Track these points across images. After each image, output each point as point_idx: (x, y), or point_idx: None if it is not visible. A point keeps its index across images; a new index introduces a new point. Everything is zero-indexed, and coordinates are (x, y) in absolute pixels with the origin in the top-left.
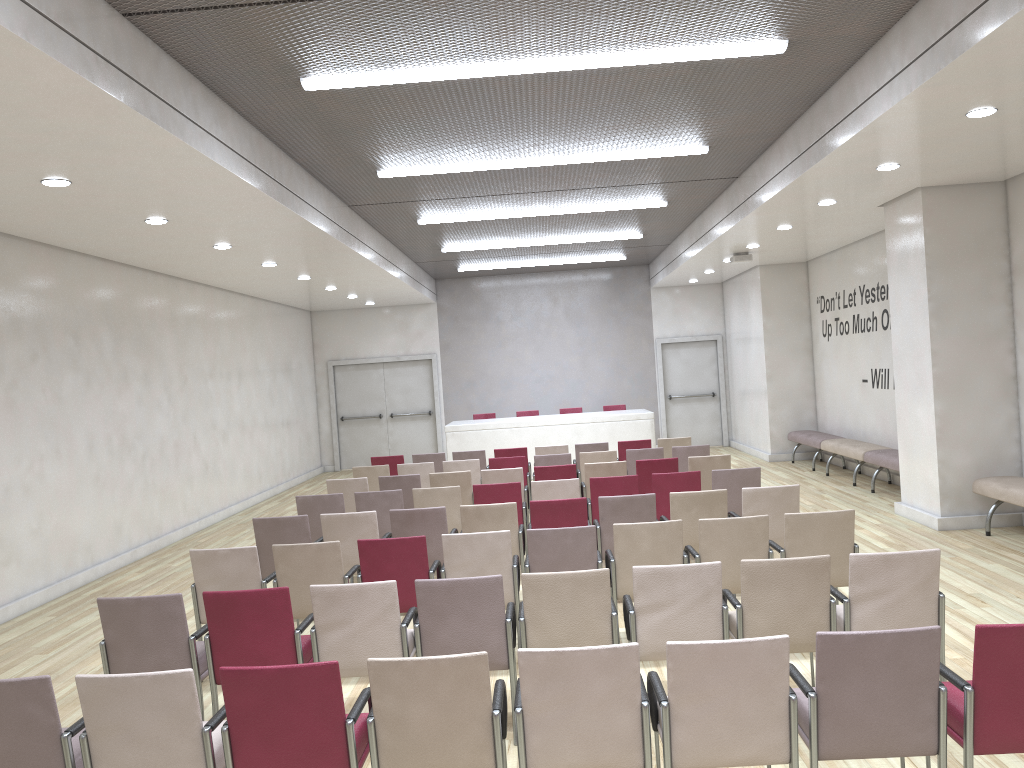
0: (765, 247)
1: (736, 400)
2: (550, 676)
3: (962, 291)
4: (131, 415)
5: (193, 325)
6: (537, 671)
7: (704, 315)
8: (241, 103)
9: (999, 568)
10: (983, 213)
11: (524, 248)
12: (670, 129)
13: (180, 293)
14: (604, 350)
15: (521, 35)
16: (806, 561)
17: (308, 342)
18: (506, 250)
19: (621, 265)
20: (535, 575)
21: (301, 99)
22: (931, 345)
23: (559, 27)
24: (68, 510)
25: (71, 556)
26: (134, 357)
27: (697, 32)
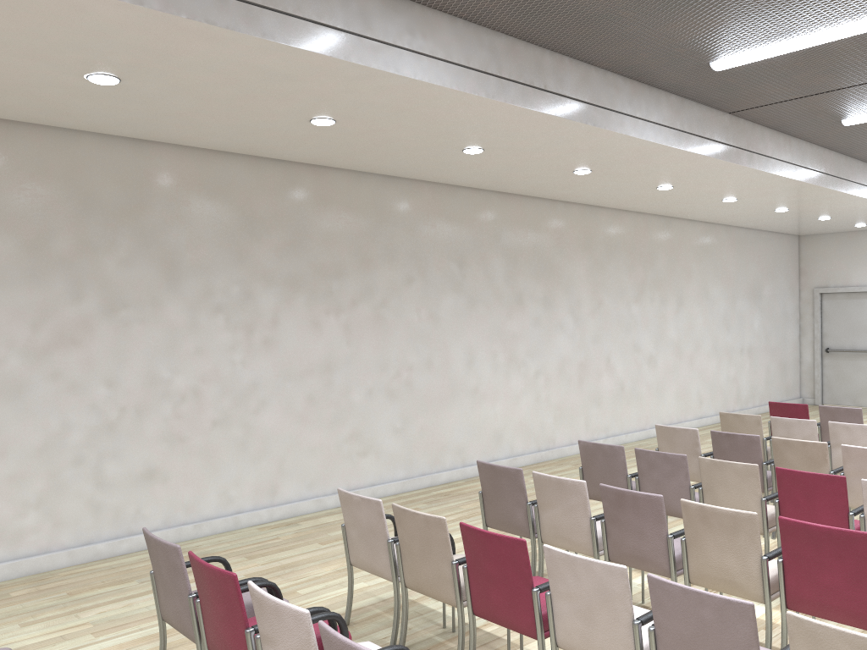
0: None
1: None
2: None
3: None
4: (523, 335)
5: (615, 251)
6: None
7: None
8: (451, 6)
9: None
10: None
11: None
12: None
13: (600, 221)
14: None
15: None
16: None
17: (791, 268)
18: None
19: None
20: None
21: None
22: None
23: None
24: (438, 415)
25: (438, 455)
26: (532, 281)
27: None
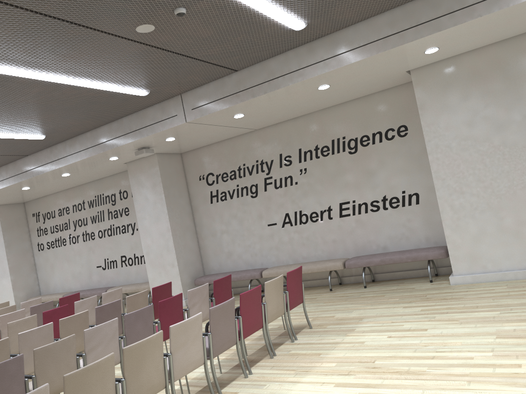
0: None
1: None
2: None
3: (15, 238)
4: None
5: None
6: None
7: None
8: None
9: None
10: (18, 212)
11: None
12: None
13: None
14: None
15: None
16: (10, 306)
17: None
18: None
19: None
20: None
21: None
22: (7, 257)
23: None
24: None
25: None
26: None
27: None
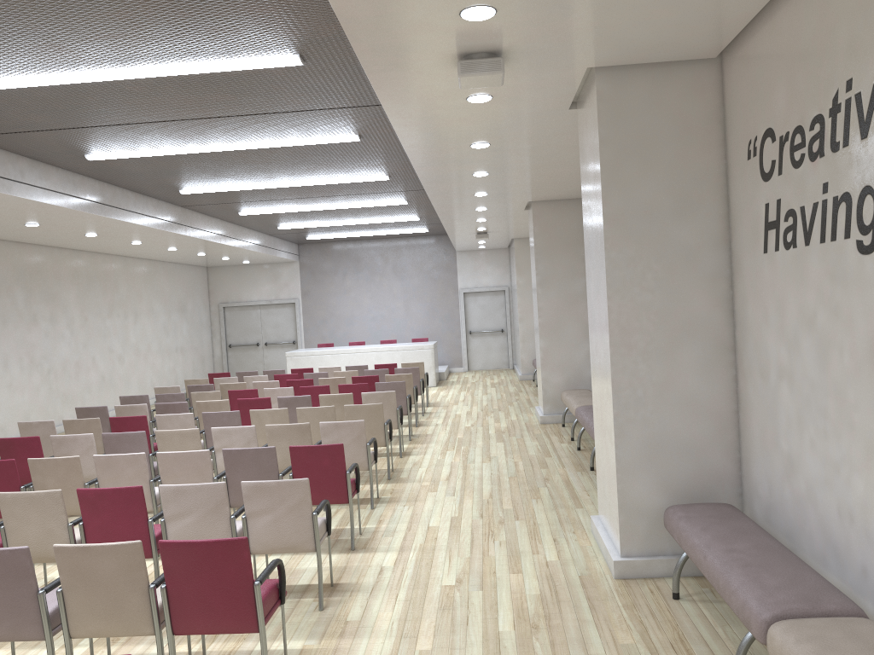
0: (493, 229)
1: (515, 335)
2: (107, 467)
3: (558, 269)
4: (39, 344)
5: (94, 282)
6: (102, 464)
7: (496, 272)
8: (60, 164)
9: (533, 444)
10: (571, 218)
11: (340, 226)
12: (348, 169)
13: (82, 260)
14: (422, 297)
15: (194, 137)
16: (296, 425)
17: (204, 289)
18: (328, 227)
19: (433, 234)
20: (161, 431)
21: (94, 162)
22: (537, 304)
23: (212, 134)
24: None
25: None
26: (42, 305)
27: (298, 133)
